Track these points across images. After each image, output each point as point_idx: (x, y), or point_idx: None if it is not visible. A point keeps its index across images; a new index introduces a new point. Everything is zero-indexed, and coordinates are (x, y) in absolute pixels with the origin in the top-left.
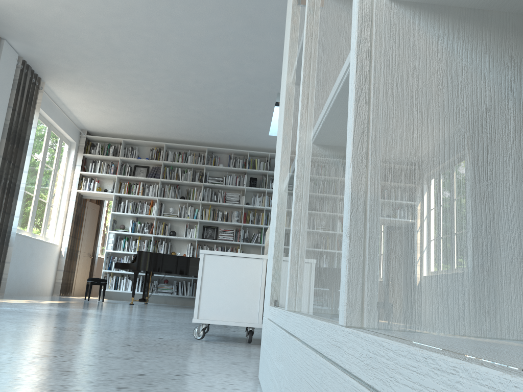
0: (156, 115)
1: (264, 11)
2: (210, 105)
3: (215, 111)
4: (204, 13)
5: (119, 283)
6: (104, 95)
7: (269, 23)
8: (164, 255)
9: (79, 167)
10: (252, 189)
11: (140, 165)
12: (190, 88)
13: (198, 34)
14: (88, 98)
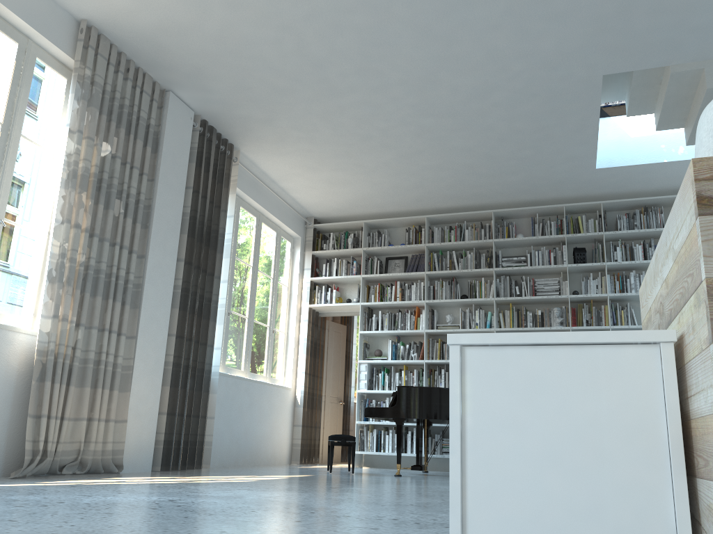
0: (403, 170)
1: None
2: (484, 132)
3: (496, 141)
4: None
5: (382, 440)
6: (322, 152)
7: None
8: (440, 390)
9: (309, 271)
10: (580, 267)
11: (393, 257)
12: (447, 107)
13: None
14: (302, 163)
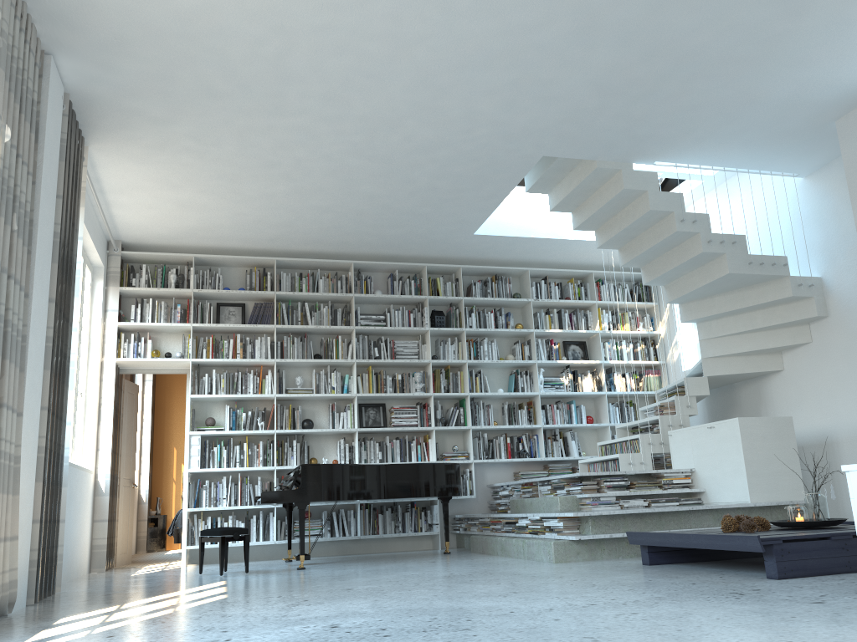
0: (284, 205)
1: (624, 3)
2: (402, 183)
3: (405, 194)
4: (511, 5)
5: None
6: (203, 169)
7: (617, 26)
8: (348, 467)
9: (116, 314)
10: (440, 331)
11: (226, 302)
12: (386, 152)
13: (471, 47)
14: (163, 177)
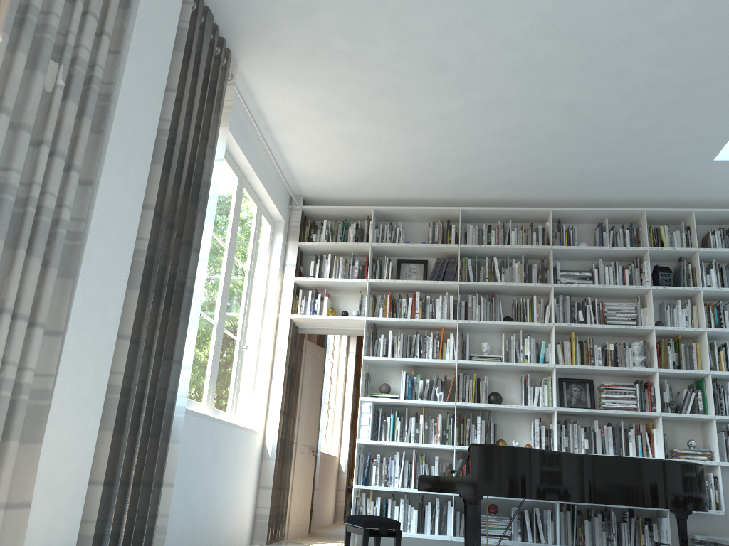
0: (462, 132)
1: None
2: (612, 78)
3: (617, 98)
4: None
5: (389, 513)
6: (363, 84)
7: None
8: (537, 453)
9: (293, 269)
10: (665, 291)
11: (408, 259)
12: (588, 22)
13: None
14: (324, 102)
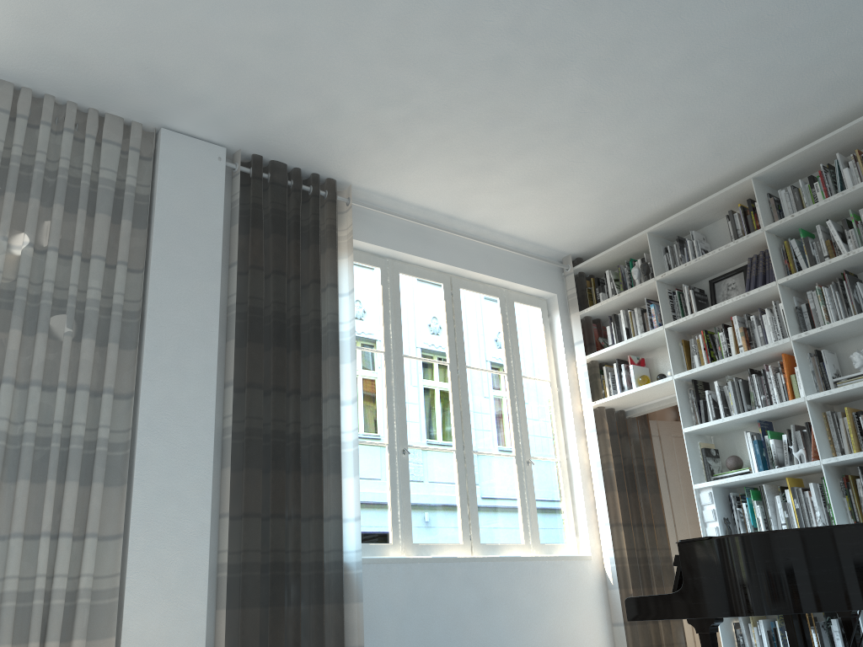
0: (630, 100)
1: None
2: None
3: None
4: None
5: (781, 643)
6: (463, 129)
7: None
8: (781, 537)
9: (581, 346)
10: None
11: (723, 274)
12: None
13: None
14: (457, 167)
